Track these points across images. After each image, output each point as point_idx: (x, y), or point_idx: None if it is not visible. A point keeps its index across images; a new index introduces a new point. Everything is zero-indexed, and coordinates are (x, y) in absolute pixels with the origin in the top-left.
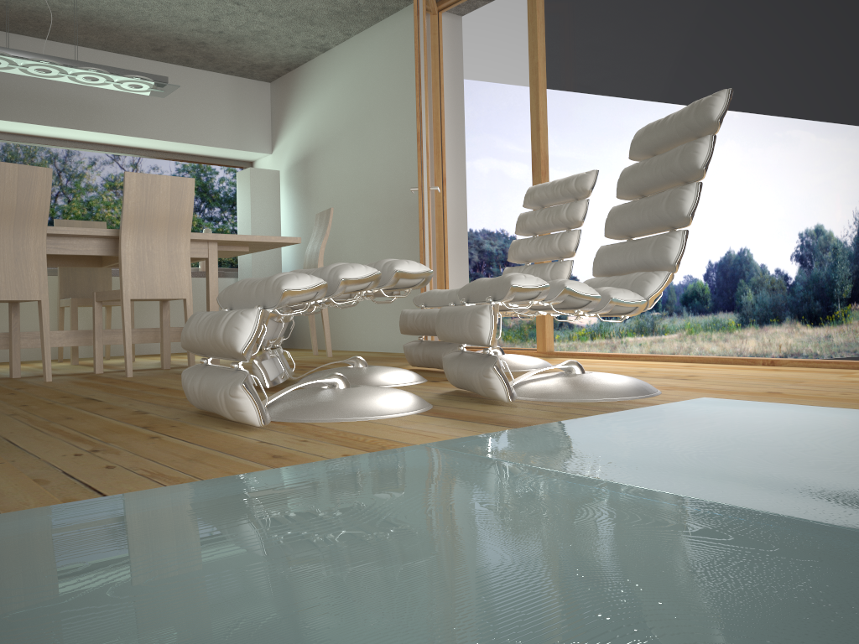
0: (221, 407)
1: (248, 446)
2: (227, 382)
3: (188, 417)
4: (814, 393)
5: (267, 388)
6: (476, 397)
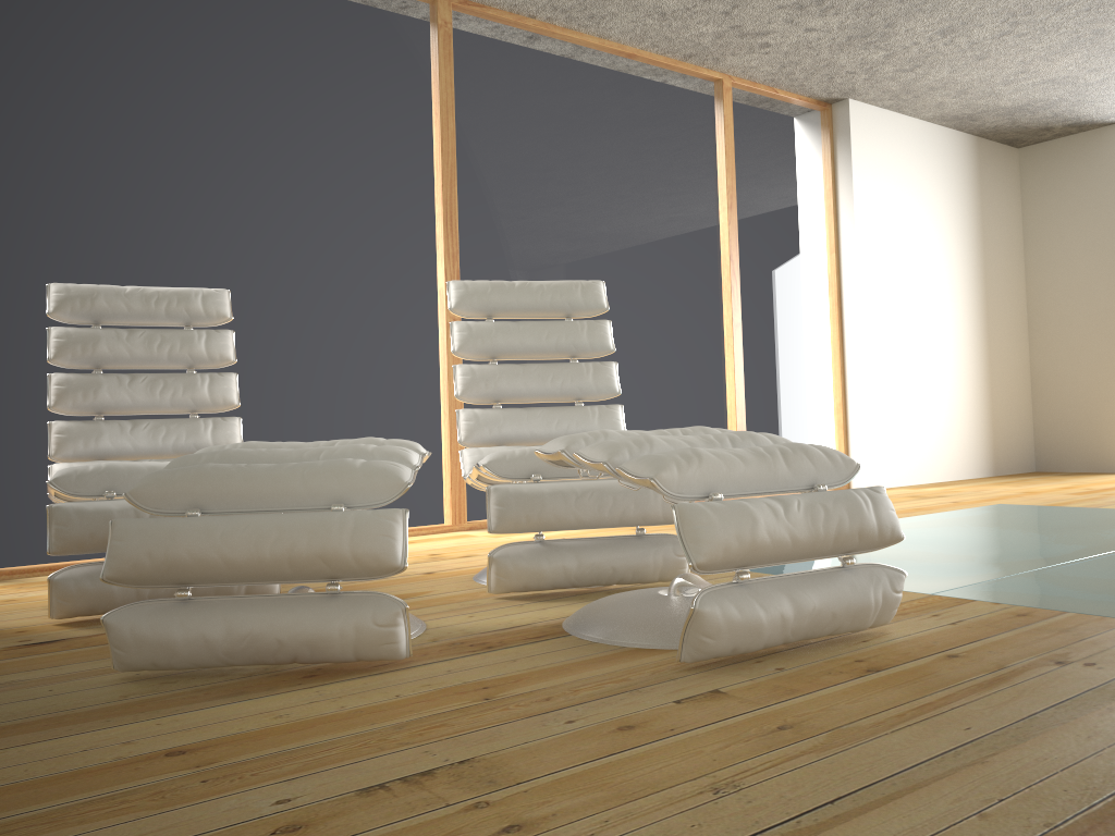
0: (872, 614)
1: (979, 625)
2: (875, 580)
3: (763, 666)
4: None
5: (338, 671)
6: (585, 592)
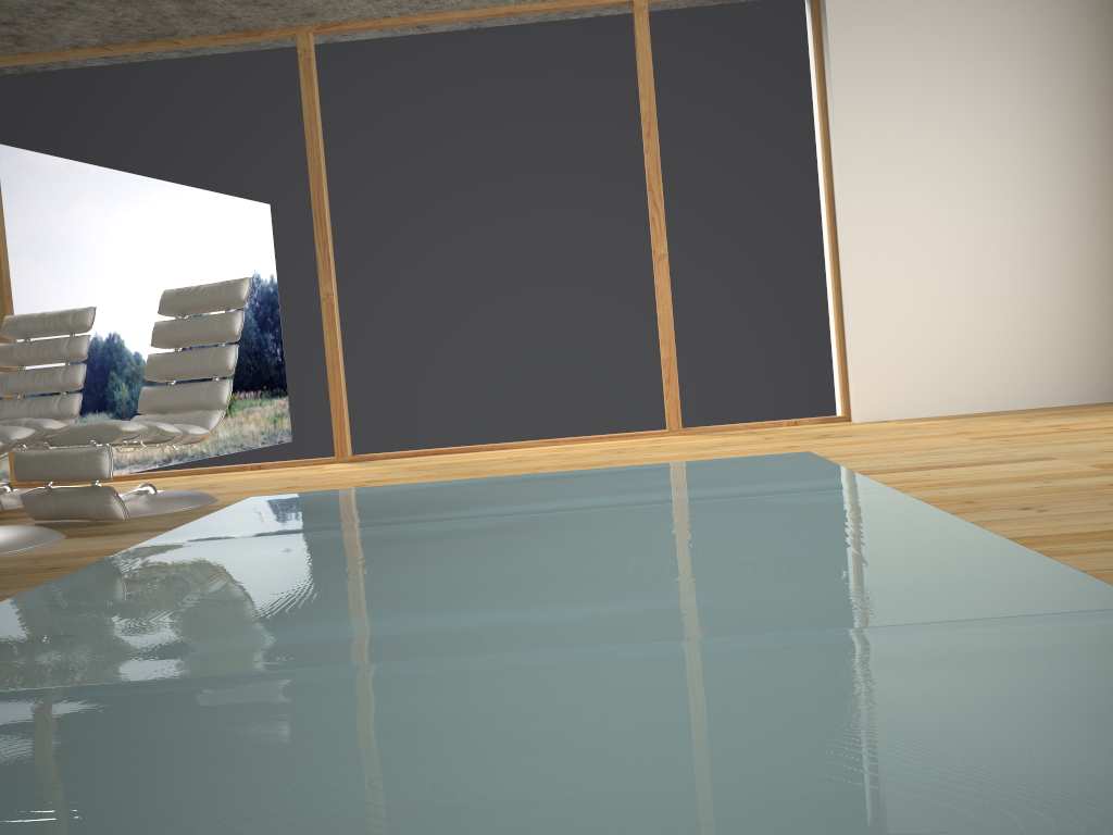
0: None
1: (5, 571)
2: None
3: None
4: (316, 483)
5: None
6: (75, 523)
